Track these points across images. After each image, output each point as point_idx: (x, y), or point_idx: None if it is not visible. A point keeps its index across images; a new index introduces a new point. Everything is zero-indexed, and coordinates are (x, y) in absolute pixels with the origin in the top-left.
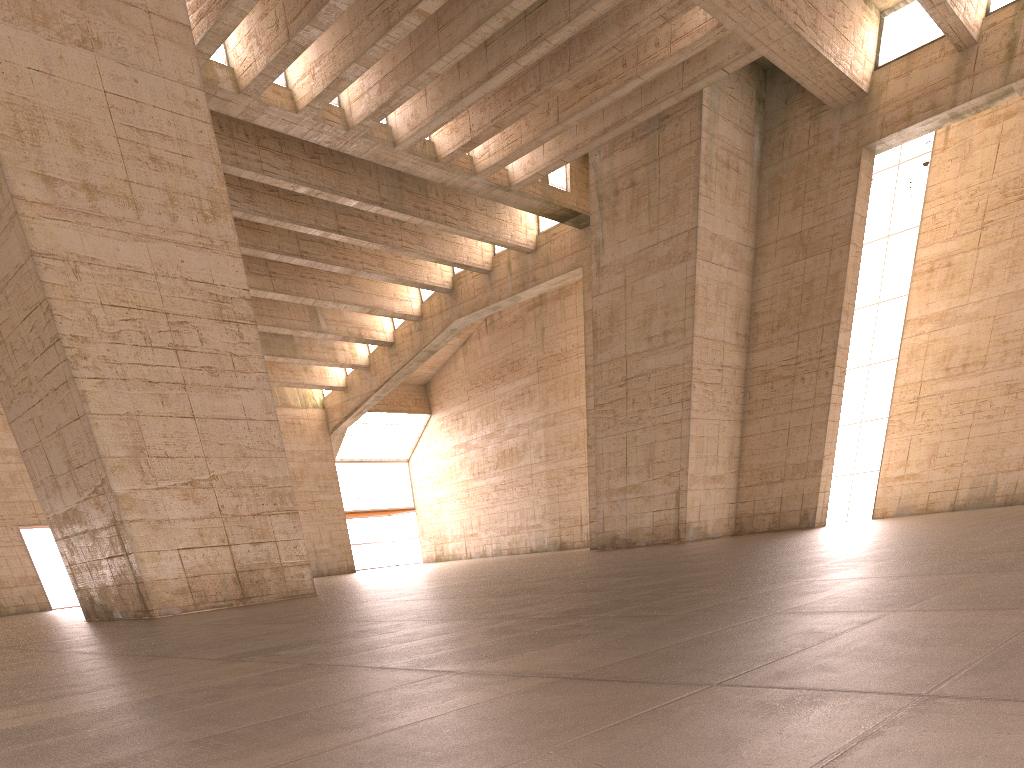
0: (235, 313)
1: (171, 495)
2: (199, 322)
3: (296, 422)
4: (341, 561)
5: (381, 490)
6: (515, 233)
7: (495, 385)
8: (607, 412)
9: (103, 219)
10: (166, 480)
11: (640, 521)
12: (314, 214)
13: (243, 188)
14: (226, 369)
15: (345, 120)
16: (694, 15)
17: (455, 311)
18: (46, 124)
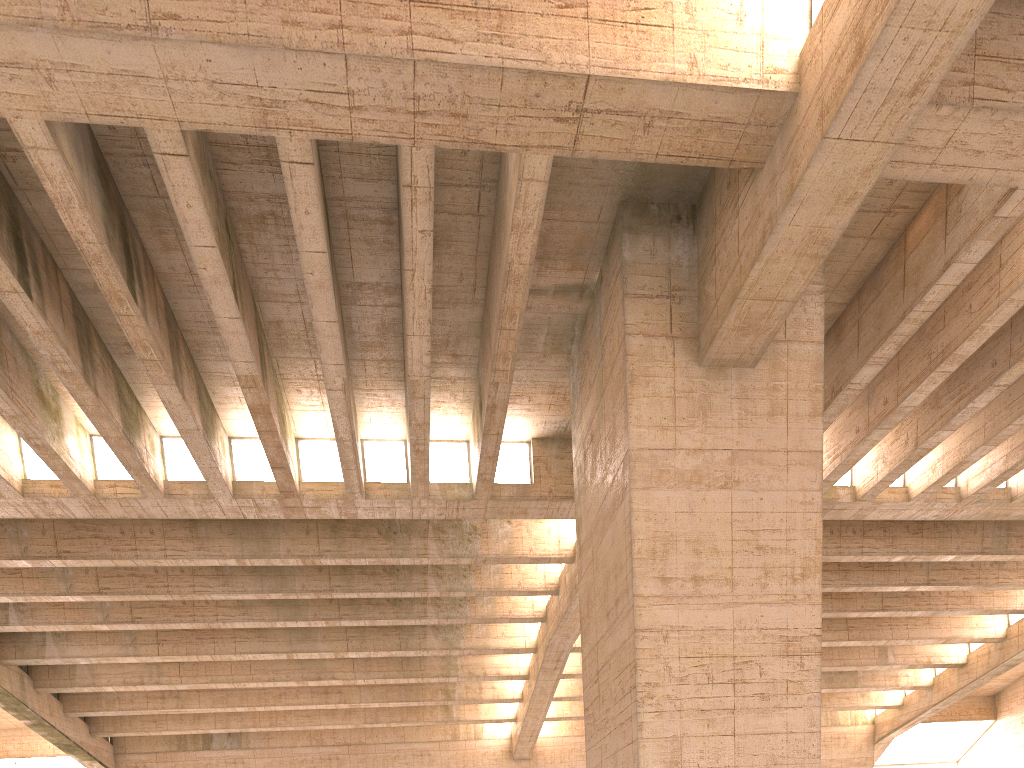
0: (801, 647)
1: None
2: (763, 659)
3: (841, 736)
4: None
5: None
6: None
7: None
8: None
9: (700, 597)
10: None
11: None
12: (904, 575)
13: (839, 570)
14: (778, 693)
15: (958, 494)
16: None
17: None
18: (676, 544)
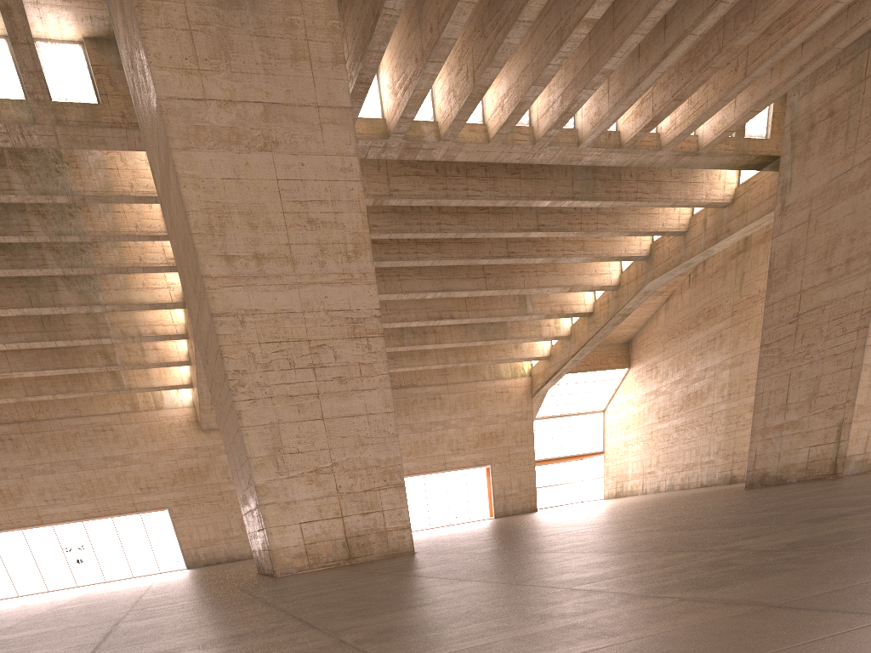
0: (366, 330)
1: (298, 481)
2: (335, 342)
3: (504, 391)
4: (525, 502)
5: (574, 439)
6: (711, 191)
7: (689, 334)
8: (773, 351)
9: (266, 278)
10: (296, 470)
11: (794, 457)
12: (517, 220)
13: (458, 213)
14: (354, 376)
15: (533, 136)
16: None
17: (649, 275)
18: (231, 217)
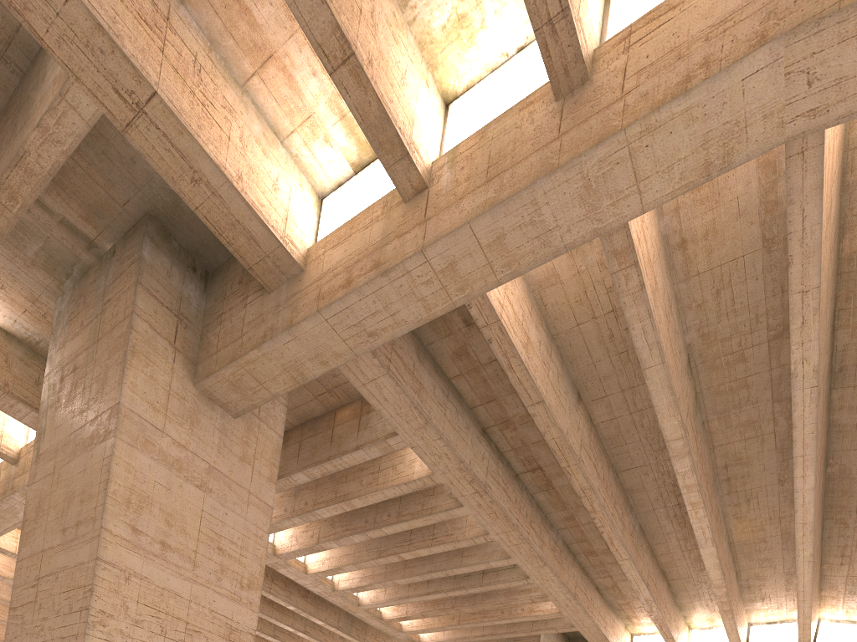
0: (240, 638)
1: None
2: (210, 635)
3: None
4: None
5: None
6: None
7: None
8: None
9: (166, 561)
10: None
11: None
12: (292, 620)
13: None
14: None
15: (333, 586)
16: (545, 604)
17: None
18: (151, 506)
